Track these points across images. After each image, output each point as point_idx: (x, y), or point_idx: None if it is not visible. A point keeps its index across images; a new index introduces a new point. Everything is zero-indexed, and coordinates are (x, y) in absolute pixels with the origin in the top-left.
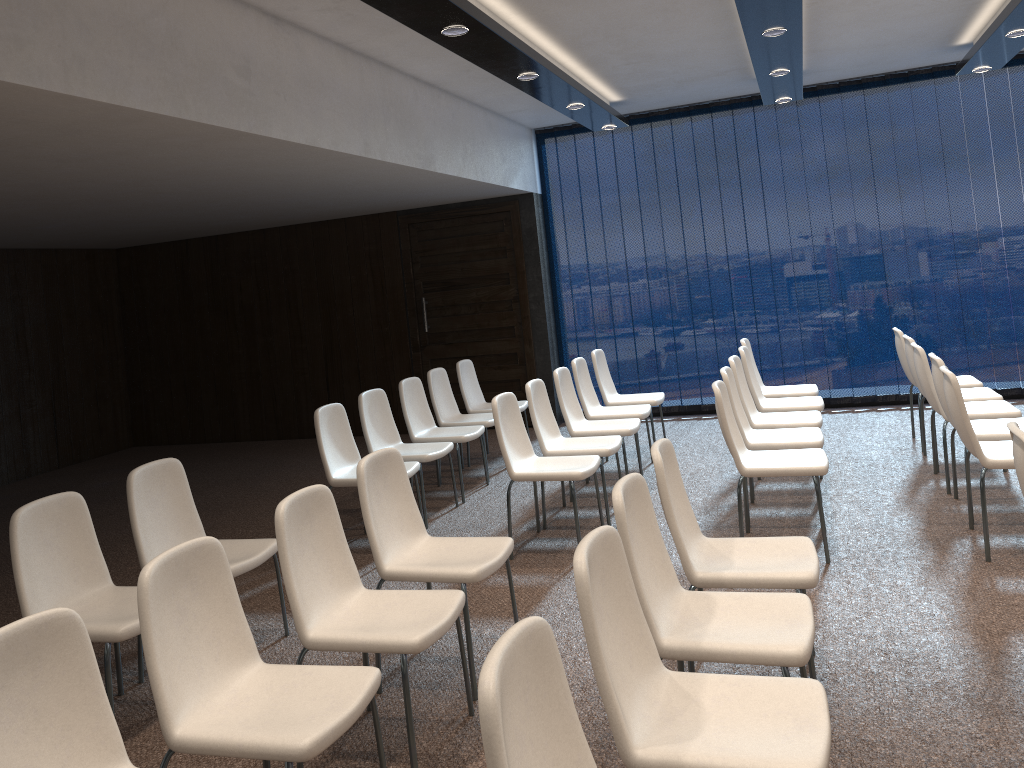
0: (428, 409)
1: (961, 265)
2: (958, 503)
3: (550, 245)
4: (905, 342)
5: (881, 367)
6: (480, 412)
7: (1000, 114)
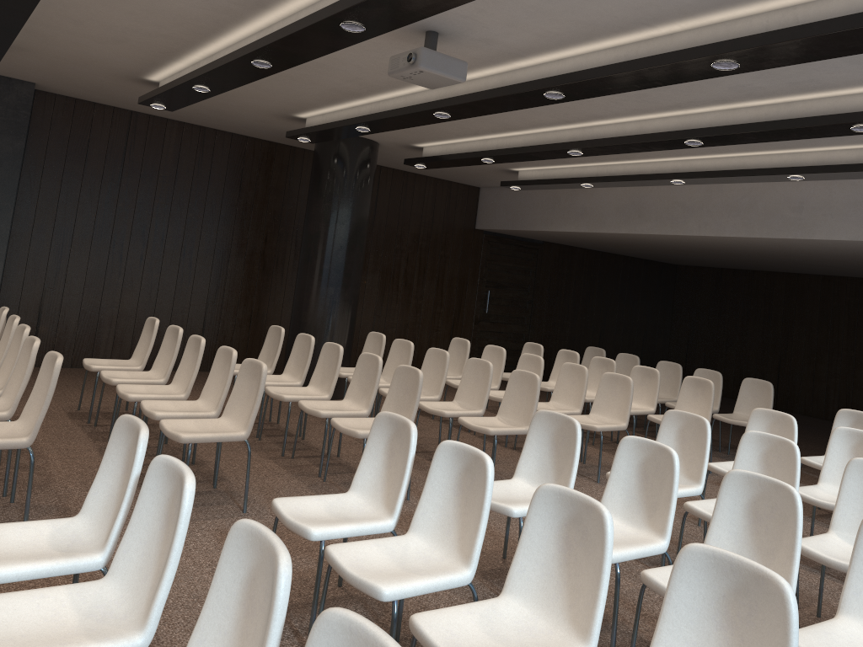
0: None
1: None
2: None
3: None
4: None
5: None
6: None
7: None
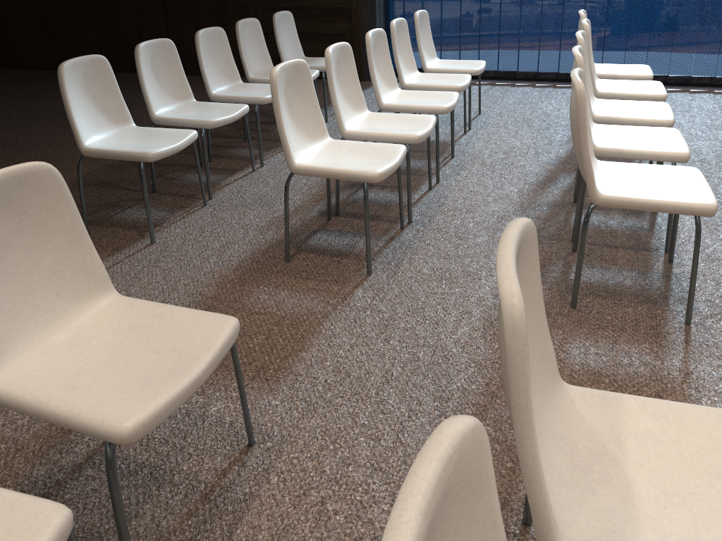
0: (233, 63)
1: None
2: None
3: None
4: None
5: (704, 49)
6: None
7: None
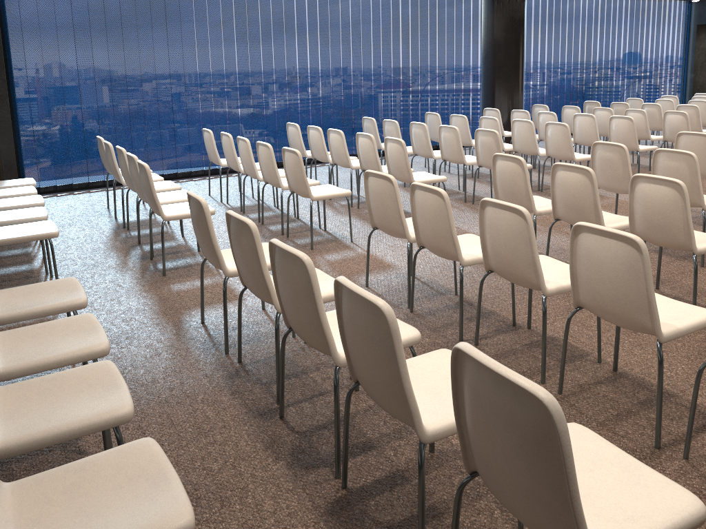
0: None
1: (289, 90)
2: (362, 210)
3: (9, 53)
4: (311, 129)
5: None
6: (2, 188)
7: (312, 5)
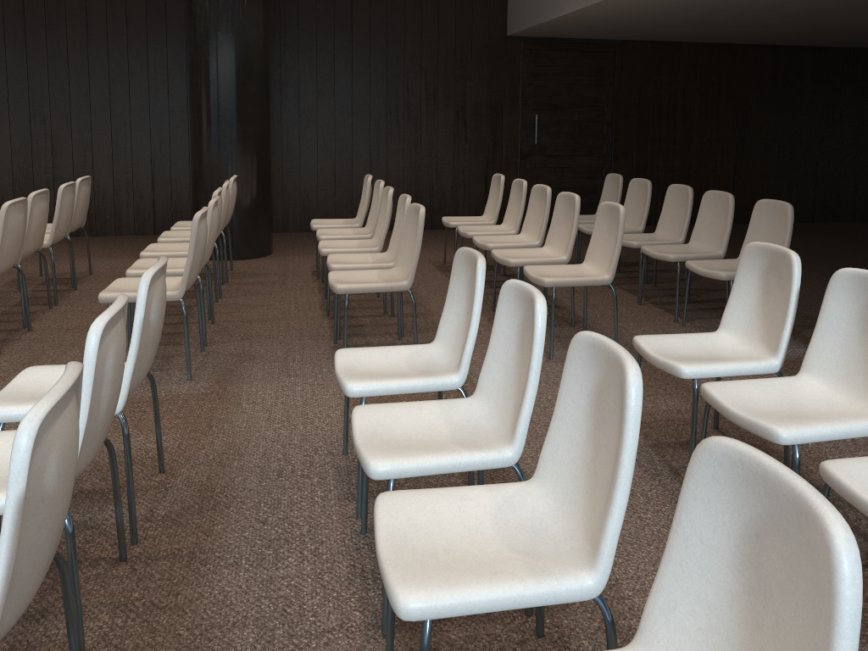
0: None
1: None
2: (93, 648)
3: None
4: None
5: None
6: None
7: None
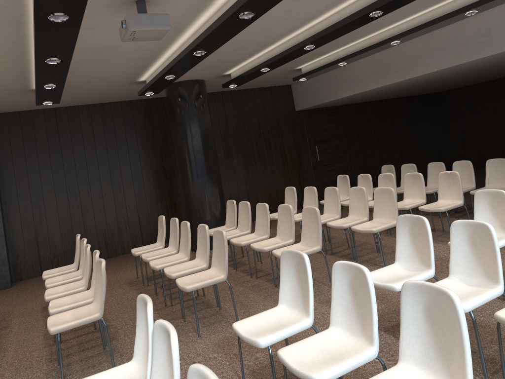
0: None
1: None
2: None
3: None
4: None
5: None
6: None
7: None
